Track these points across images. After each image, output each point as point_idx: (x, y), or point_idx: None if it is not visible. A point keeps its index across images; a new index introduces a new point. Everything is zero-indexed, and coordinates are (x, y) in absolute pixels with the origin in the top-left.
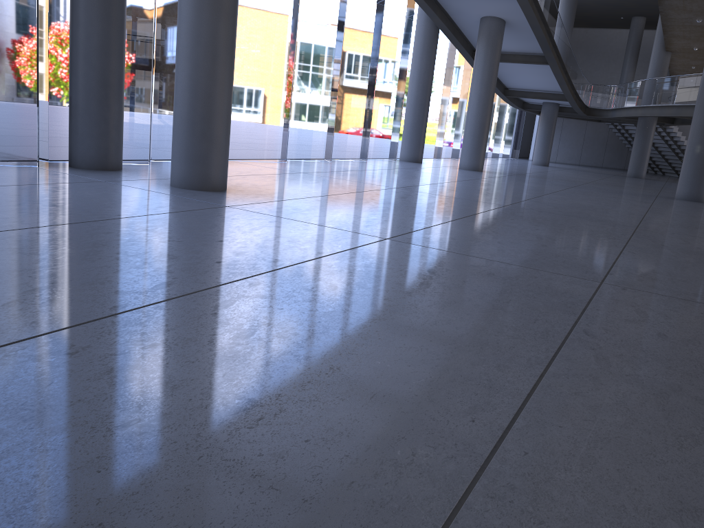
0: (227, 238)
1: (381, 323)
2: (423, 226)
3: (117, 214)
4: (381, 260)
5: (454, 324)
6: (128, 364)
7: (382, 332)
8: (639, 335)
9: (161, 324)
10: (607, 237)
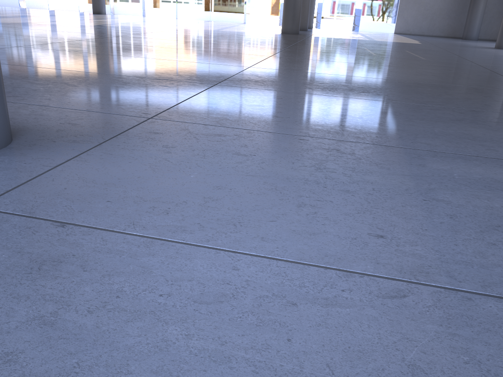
0: (310, 108)
1: (394, 88)
2: (135, 77)
3: (299, 141)
4: (287, 86)
5: (371, 83)
6: (502, 105)
7: (403, 88)
8: (330, 71)
9: (470, 105)
10: (92, 55)
